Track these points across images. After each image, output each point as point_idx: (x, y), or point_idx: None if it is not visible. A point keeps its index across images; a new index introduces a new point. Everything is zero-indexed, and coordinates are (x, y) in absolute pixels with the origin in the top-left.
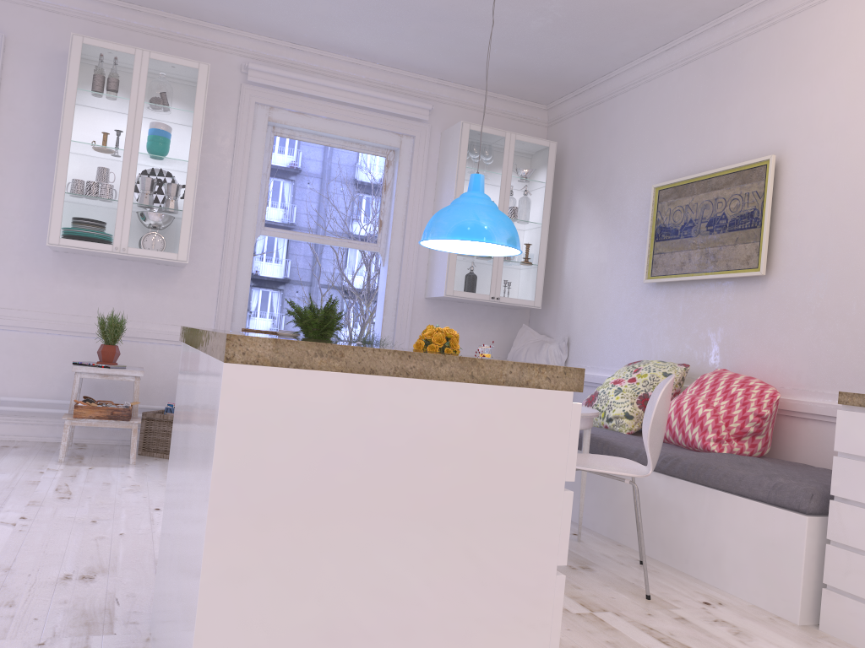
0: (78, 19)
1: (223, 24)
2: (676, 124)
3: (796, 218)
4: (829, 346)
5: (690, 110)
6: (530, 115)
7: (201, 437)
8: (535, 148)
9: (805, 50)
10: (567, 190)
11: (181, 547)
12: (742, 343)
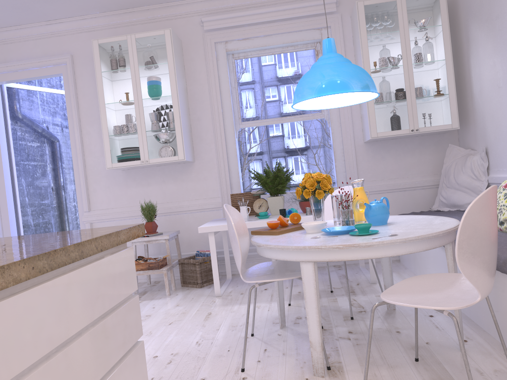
0: (105, 30)
1: None
2: None
3: None
4: None
5: None
6: None
7: None
8: None
9: None
10: (463, 24)
11: None
12: None
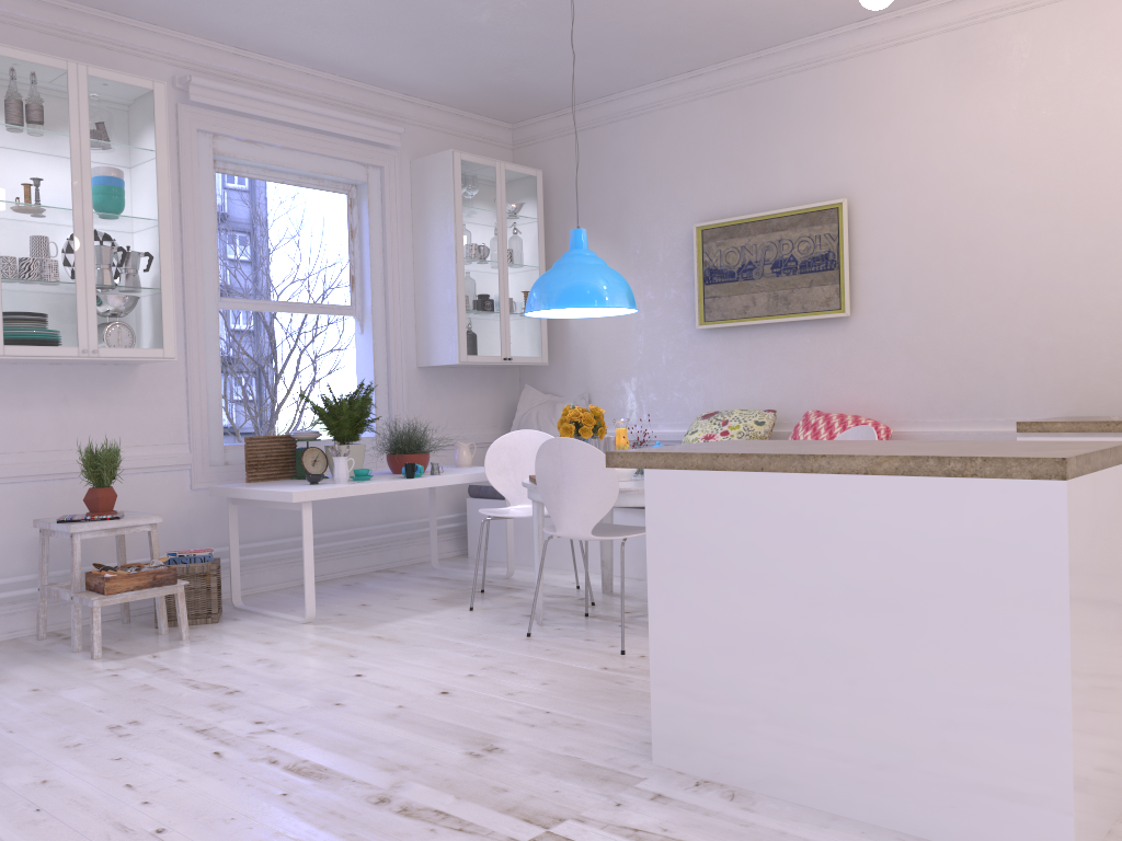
0: None
1: (150, 20)
2: (711, 158)
3: (874, 259)
4: (924, 378)
5: (728, 145)
6: (496, 135)
7: (959, 546)
8: (524, 178)
9: (864, 96)
10: (557, 225)
11: (888, 649)
12: (827, 383)
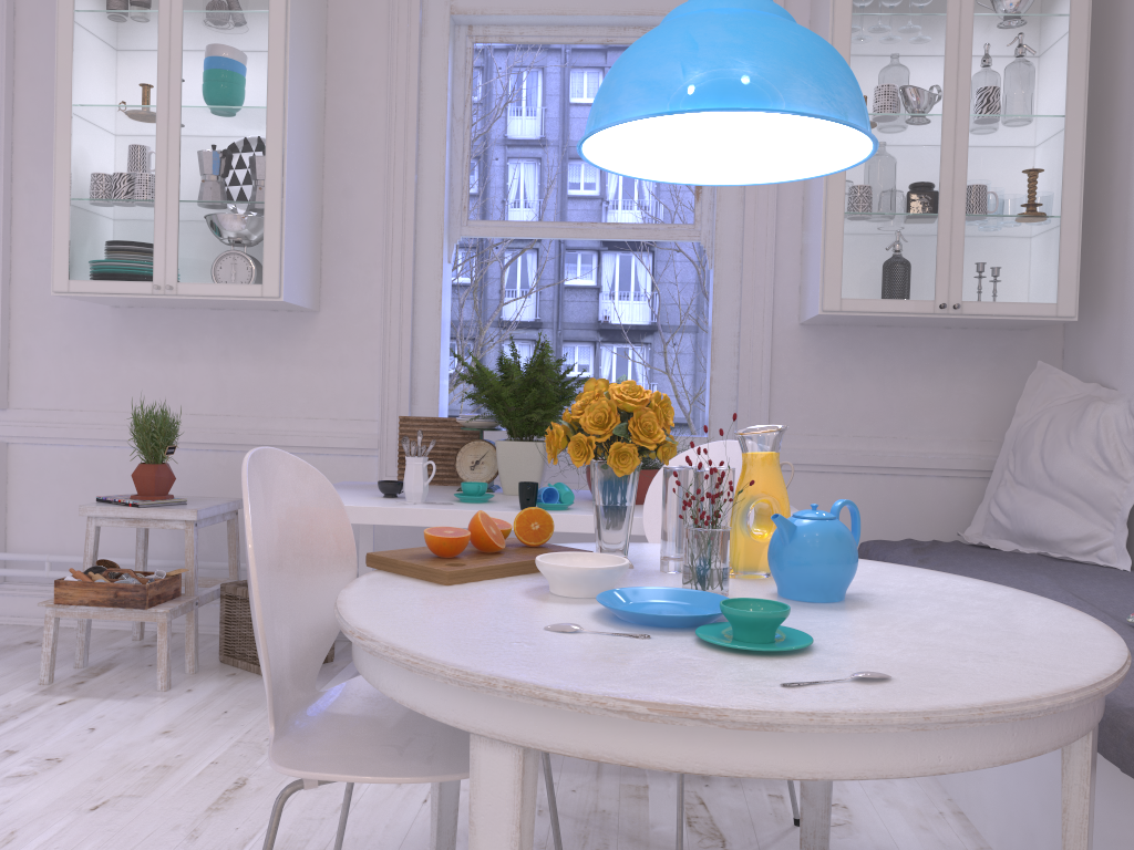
0: None
1: None
2: None
3: None
4: None
5: None
6: None
7: None
8: None
9: None
10: (1132, 21)
11: None
12: None
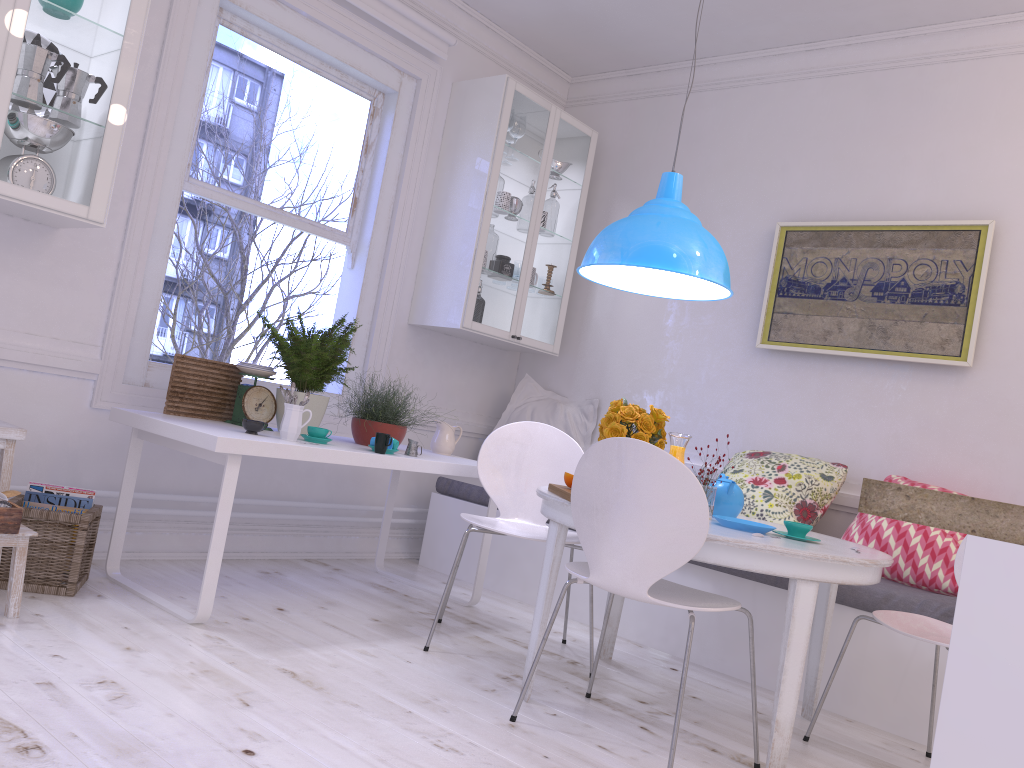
0: None
1: None
2: (814, 149)
3: (1017, 303)
4: None
5: (840, 137)
6: (551, 85)
7: None
8: (577, 135)
9: None
10: (601, 200)
11: None
12: (919, 446)
